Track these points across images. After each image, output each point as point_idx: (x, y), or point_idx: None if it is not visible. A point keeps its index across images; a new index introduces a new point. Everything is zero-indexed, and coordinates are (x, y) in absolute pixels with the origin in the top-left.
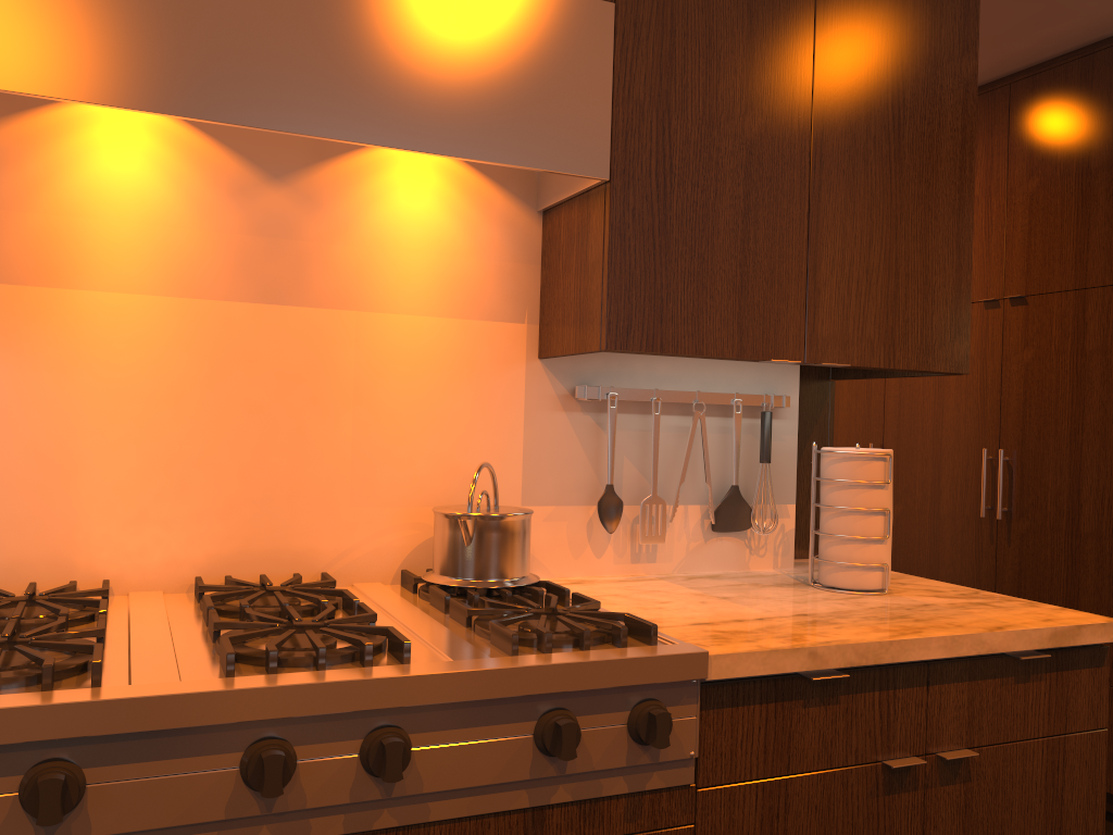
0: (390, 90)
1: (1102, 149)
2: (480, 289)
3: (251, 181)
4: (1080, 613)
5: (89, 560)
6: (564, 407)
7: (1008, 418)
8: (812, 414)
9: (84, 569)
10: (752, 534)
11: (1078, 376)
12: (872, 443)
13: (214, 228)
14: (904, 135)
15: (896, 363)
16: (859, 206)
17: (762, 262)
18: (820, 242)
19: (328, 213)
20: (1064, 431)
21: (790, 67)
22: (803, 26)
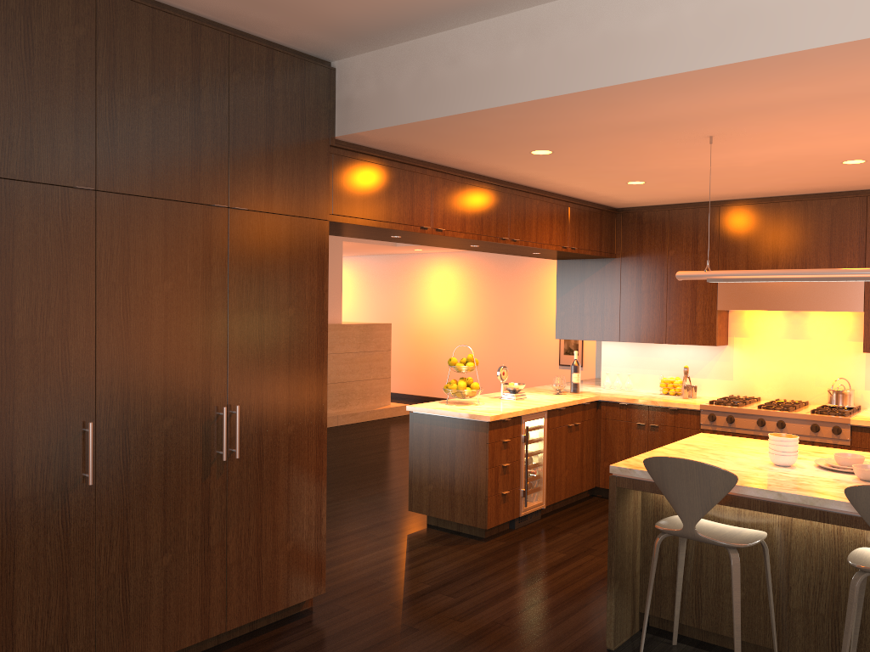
0: (804, 299)
1: None
2: (851, 333)
3: (790, 312)
4: None
5: (756, 392)
6: None
7: None
8: None
9: (755, 394)
10: None
11: None
12: None
13: (782, 323)
14: None
15: None
16: None
17: None
18: None
19: (808, 317)
20: None
21: None
22: None
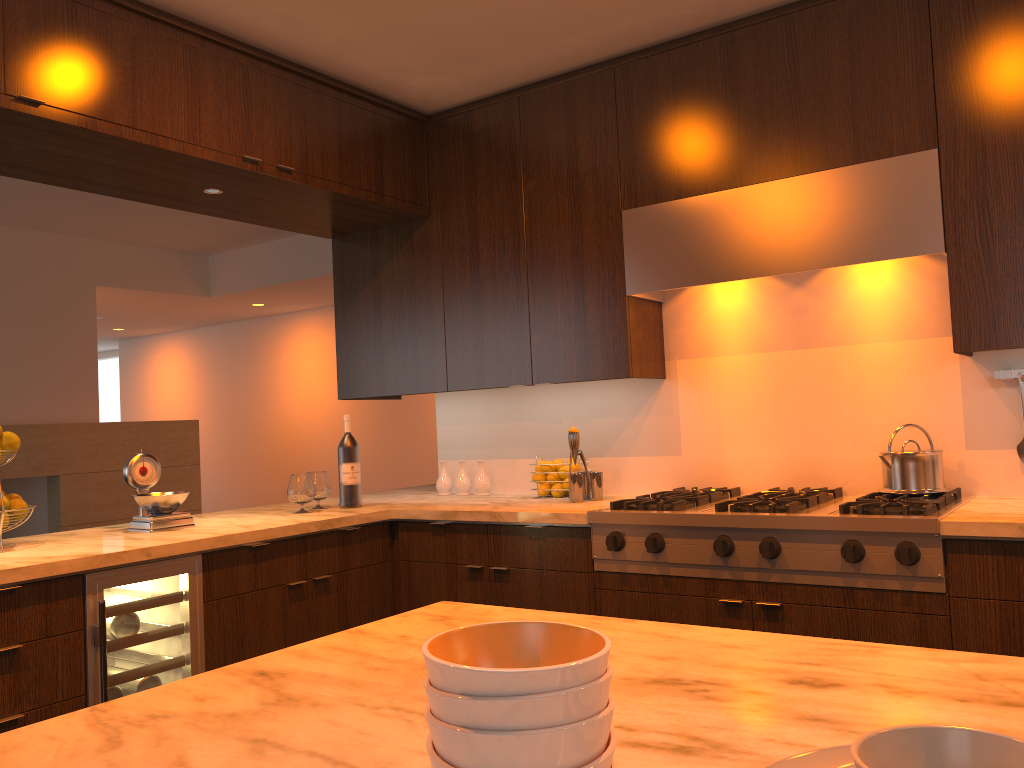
0: (807, 242)
1: None
2: (922, 320)
3: (785, 289)
4: None
5: (732, 478)
6: (992, 385)
7: None
8: None
9: (730, 482)
10: None
11: None
12: None
13: (771, 317)
14: None
15: None
16: None
17: None
18: None
19: (826, 296)
20: None
21: None
22: None
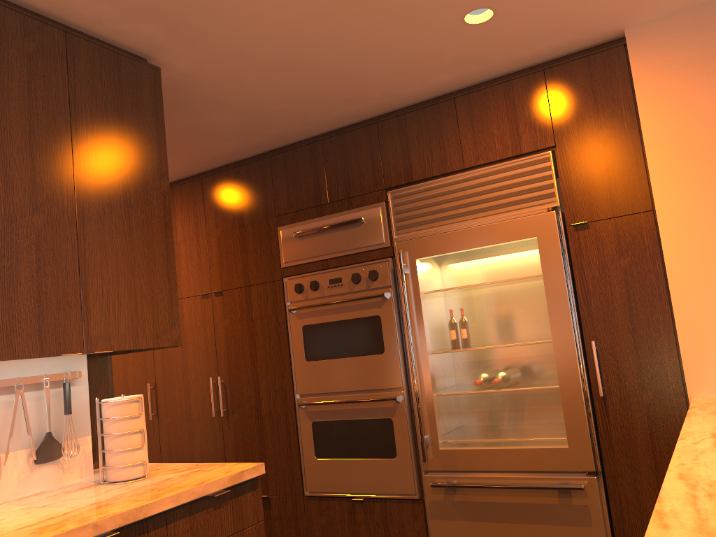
0: None
1: (248, 214)
2: None
3: None
4: (245, 464)
5: None
6: None
7: (221, 358)
8: (99, 378)
9: None
10: (64, 460)
11: (251, 332)
12: (149, 382)
13: None
14: (132, 221)
15: (140, 345)
16: (110, 261)
17: (52, 298)
18: (88, 283)
19: None
20: (248, 362)
21: (60, 186)
22: (66, 164)
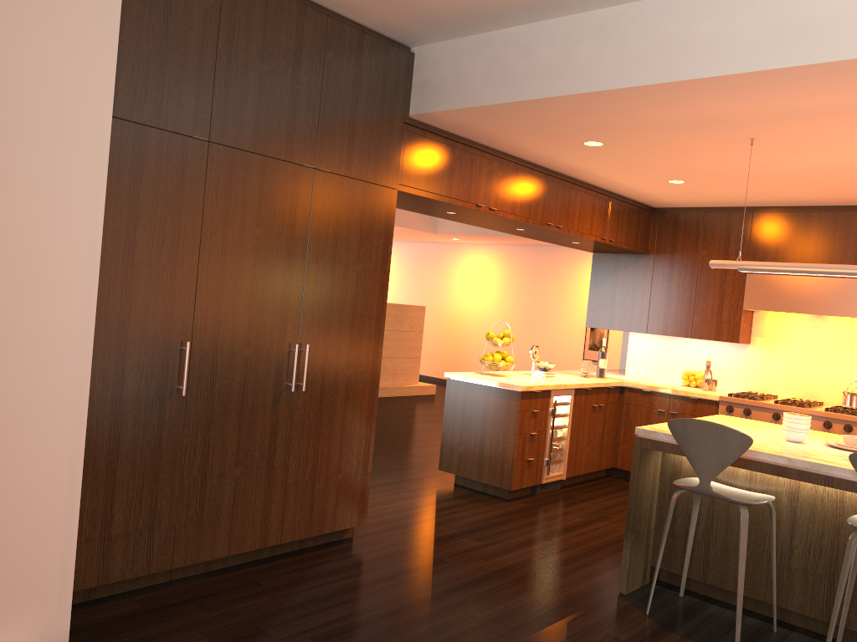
0: (827, 304)
1: None
2: None
3: (812, 316)
4: None
5: (774, 390)
6: None
7: None
8: None
9: (773, 392)
10: None
11: None
12: None
13: (803, 327)
14: None
15: None
16: None
17: None
18: None
19: (830, 323)
20: None
21: None
22: None
